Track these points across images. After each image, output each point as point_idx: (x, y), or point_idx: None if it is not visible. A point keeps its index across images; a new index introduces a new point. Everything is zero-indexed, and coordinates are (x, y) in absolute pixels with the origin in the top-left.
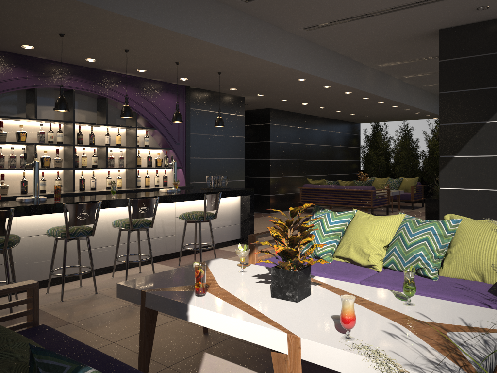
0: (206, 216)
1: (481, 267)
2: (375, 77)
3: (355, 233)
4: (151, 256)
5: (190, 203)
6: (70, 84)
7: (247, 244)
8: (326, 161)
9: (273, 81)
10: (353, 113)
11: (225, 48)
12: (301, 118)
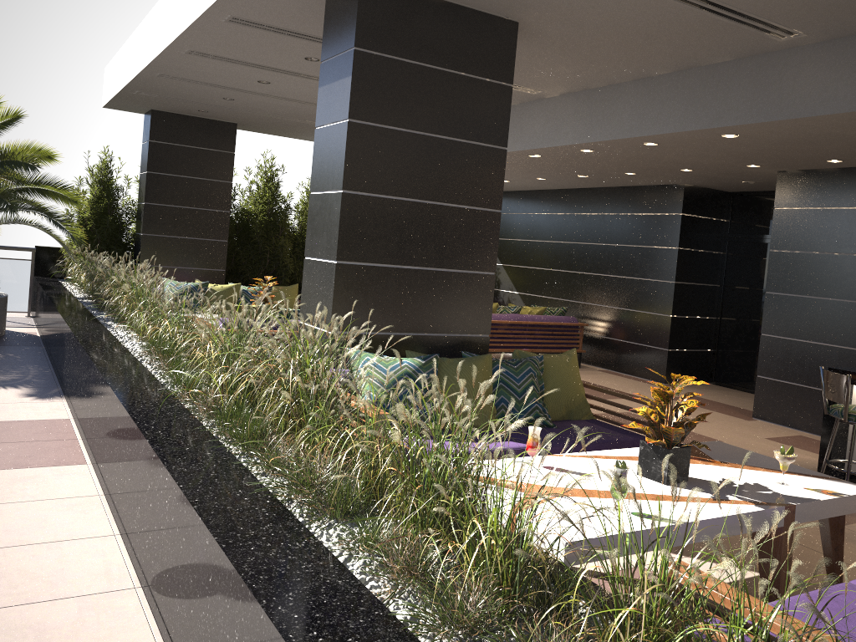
0: None
1: None
2: None
3: None
4: None
5: None
6: None
7: None
8: None
9: None
10: None
11: None
12: None
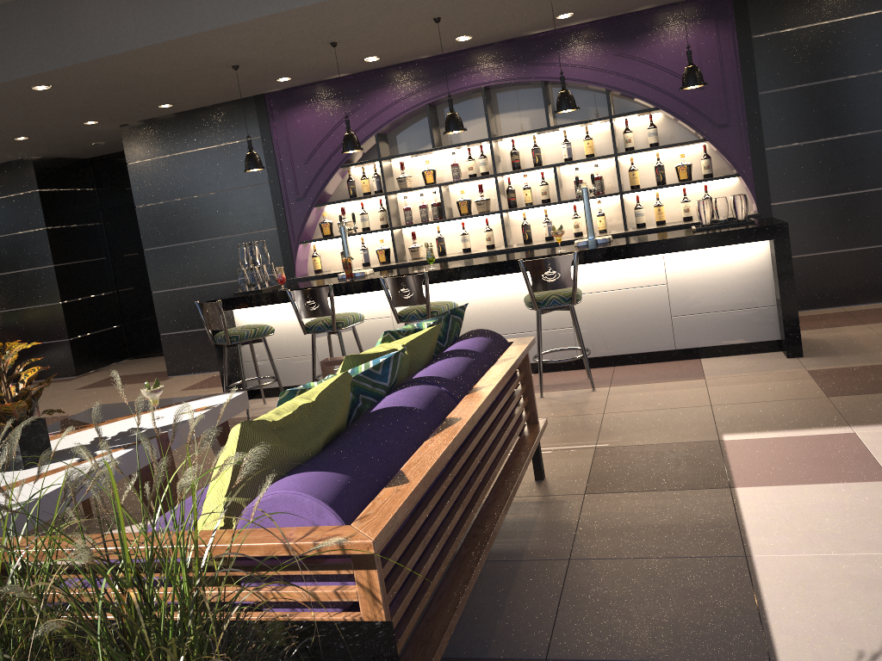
0: (534, 301)
1: None
2: None
3: None
4: None
5: (603, 268)
6: (475, 81)
7: (785, 355)
8: None
9: None
10: None
11: None
12: None
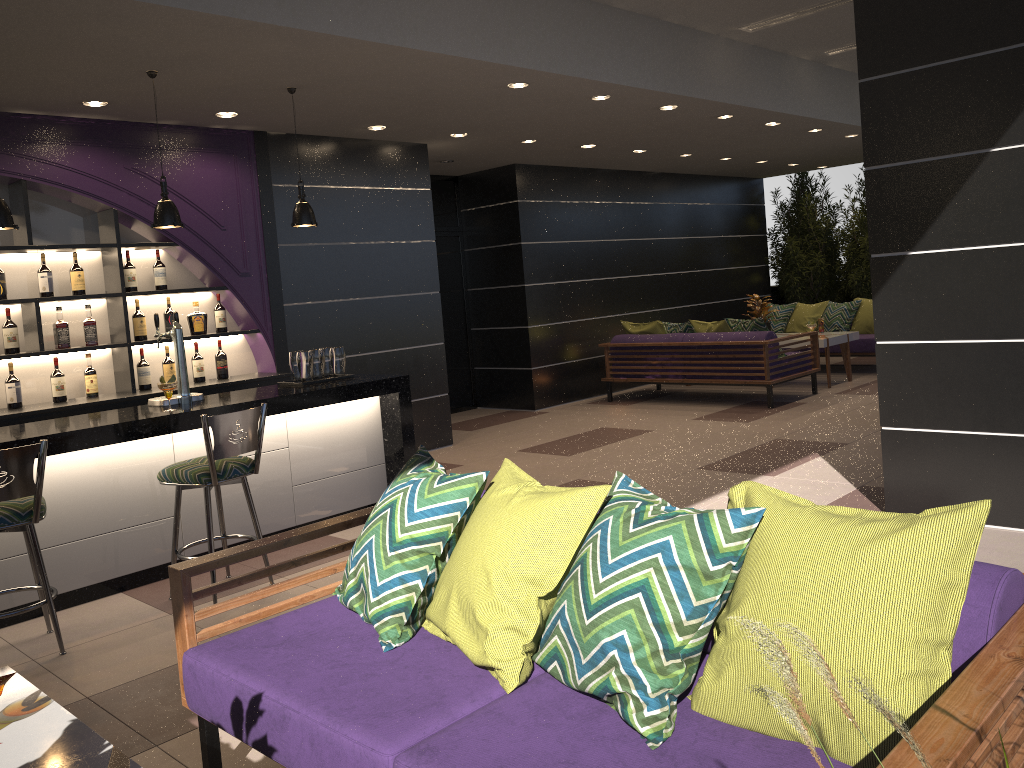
0: (215, 472)
1: (812, 701)
2: (739, 62)
3: (467, 551)
4: (46, 596)
5: None
6: None
7: None
8: (677, 274)
9: (453, 98)
10: (725, 157)
11: (223, 19)
12: (602, 181)
